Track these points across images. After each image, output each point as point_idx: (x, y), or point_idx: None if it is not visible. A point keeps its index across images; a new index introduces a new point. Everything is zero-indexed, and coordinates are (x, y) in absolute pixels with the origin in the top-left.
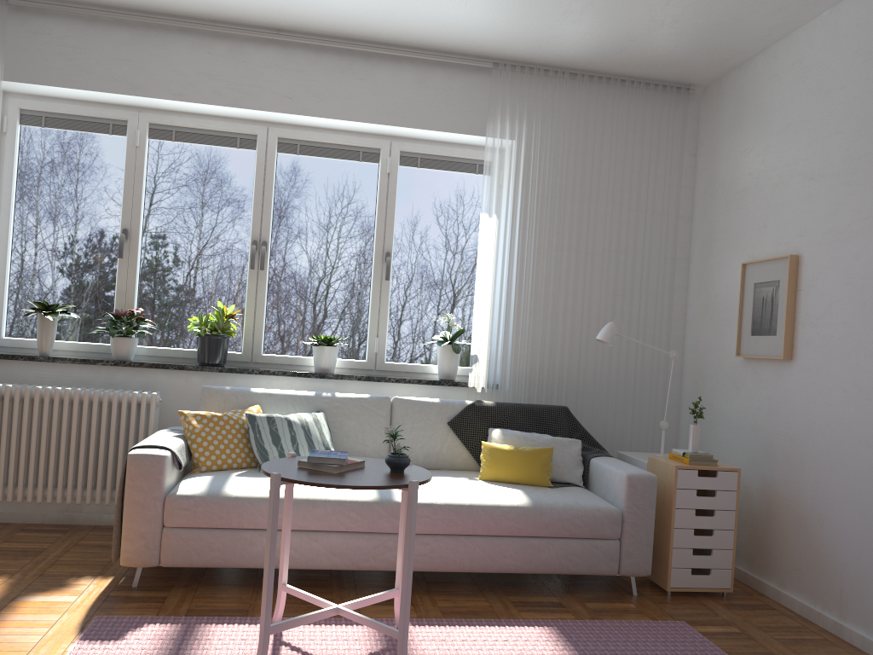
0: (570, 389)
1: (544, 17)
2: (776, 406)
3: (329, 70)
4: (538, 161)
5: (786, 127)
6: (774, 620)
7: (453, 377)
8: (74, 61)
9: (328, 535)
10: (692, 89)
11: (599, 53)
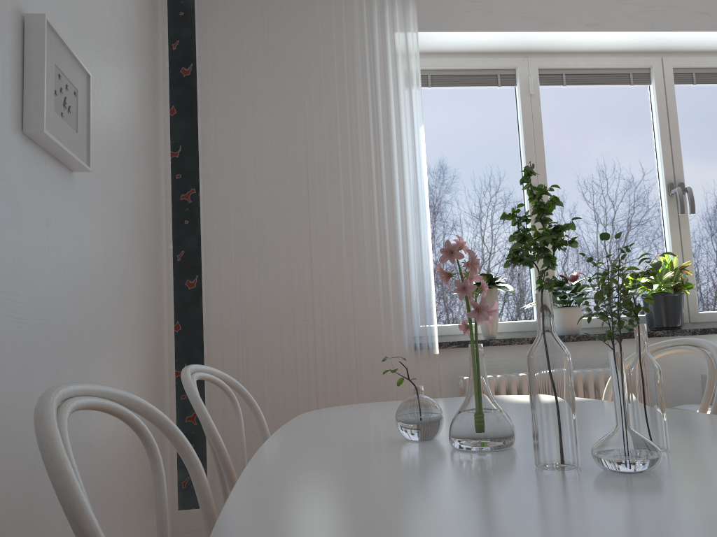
0: None
1: None
2: None
3: None
4: None
5: None
6: None
7: None
8: (479, 2)
9: None
10: None
11: None
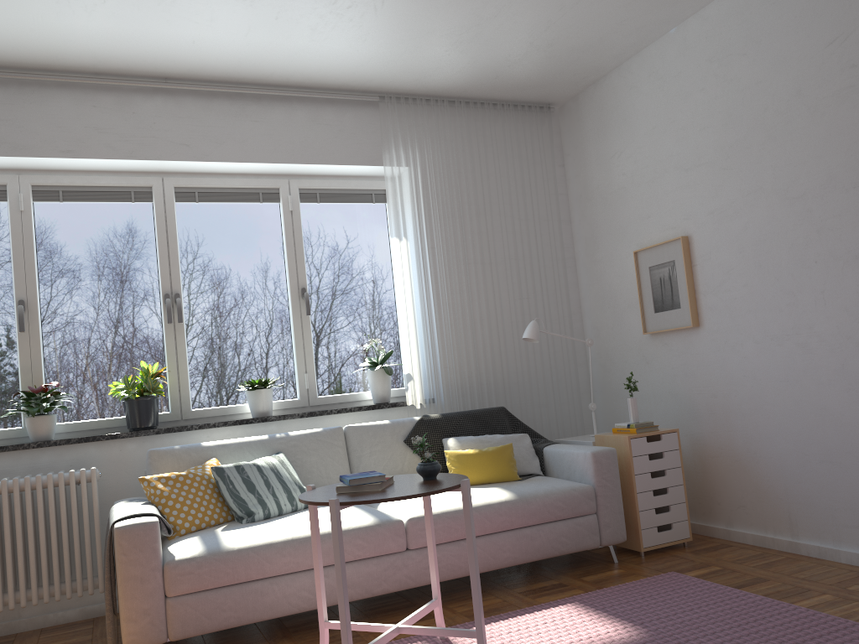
0: (498, 391)
1: (435, 48)
2: (691, 369)
3: (222, 115)
4: (434, 184)
5: (653, 129)
6: (739, 553)
7: (388, 399)
8: None
9: None
10: (552, 108)
11: (477, 80)
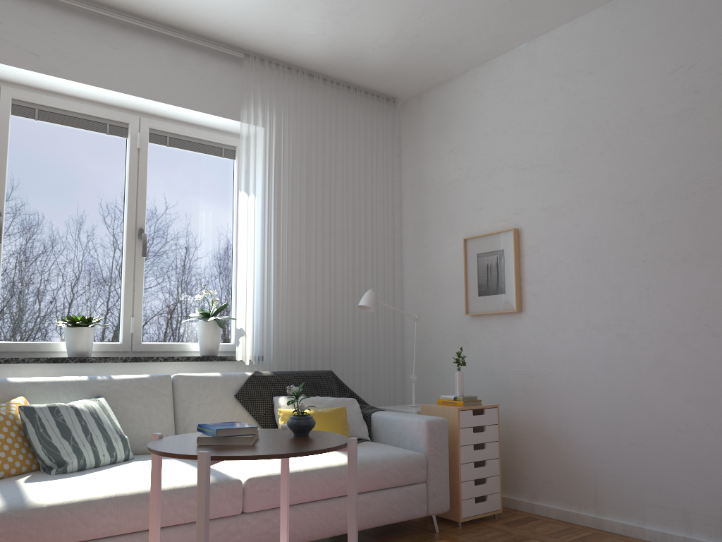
0: (324, 355)
1: (313, 13)
2: (509, 351)
3: (80, 33)
4: (286, 148)
5: (494, 131)
6: (549, 527)
7: (216, 352)
8: None
9: (165, 531)
10: (397, 102)
11: (340, 57)
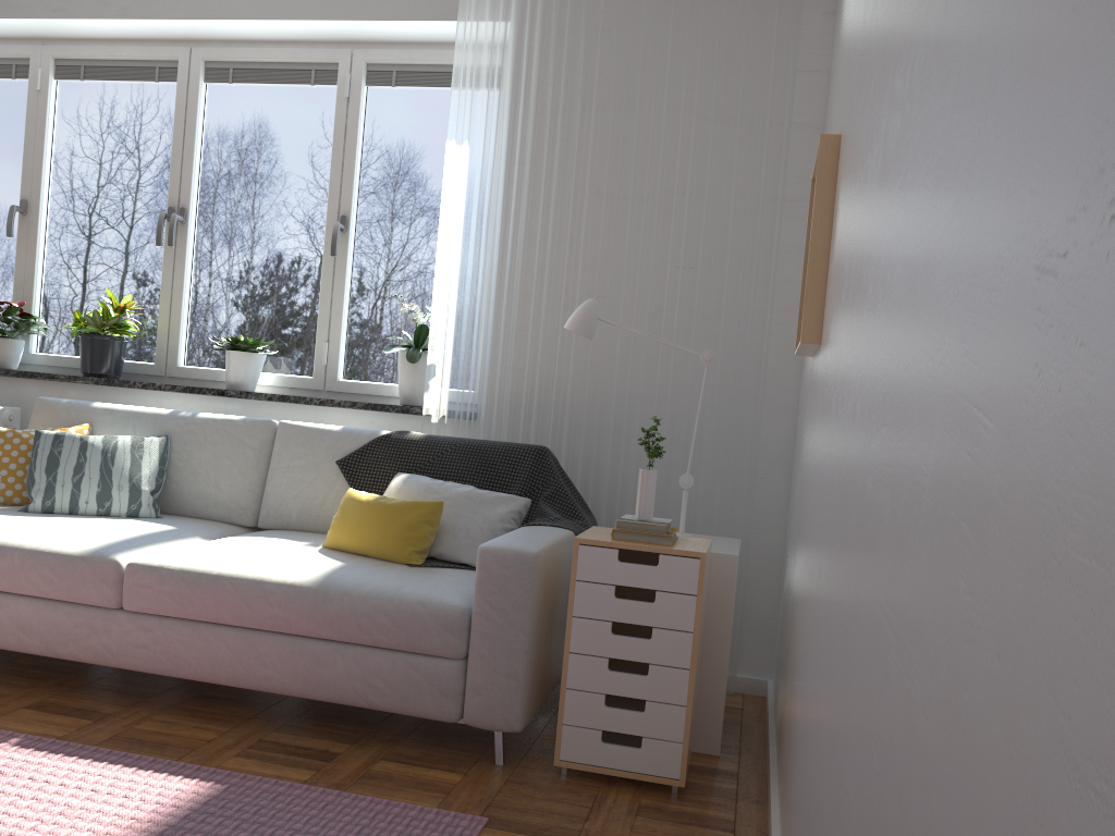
0: (586, 423)
1: None
2: (809, 440)
3: None
4: (539, 50)
5: None
6: None
7: (415, 401)
8: None
9: (18, 600)
10: None
11: None
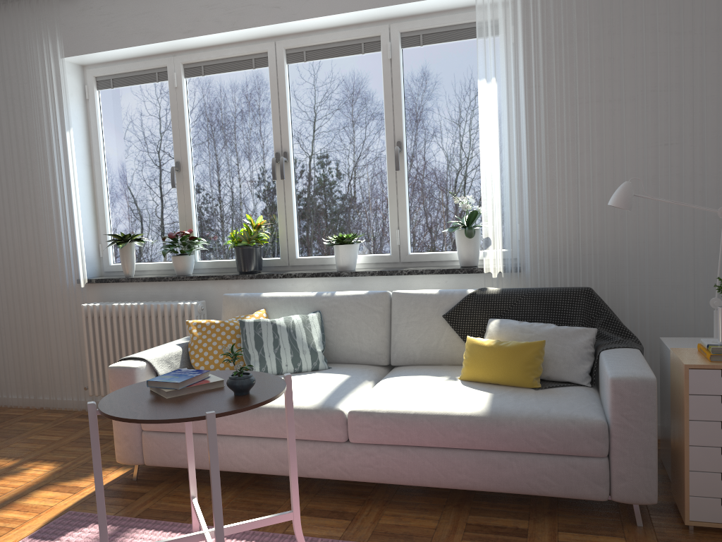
0: (607, 265)
1: None
2: None
3: None
4: (540, 3)
5: None
6: None
7: (472, 263)
8: (111, 26)
9: (275, 442)
10: None
11: None
